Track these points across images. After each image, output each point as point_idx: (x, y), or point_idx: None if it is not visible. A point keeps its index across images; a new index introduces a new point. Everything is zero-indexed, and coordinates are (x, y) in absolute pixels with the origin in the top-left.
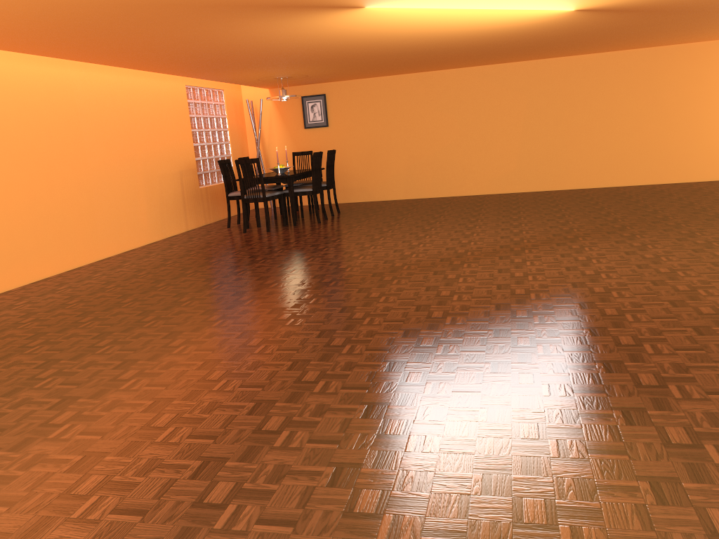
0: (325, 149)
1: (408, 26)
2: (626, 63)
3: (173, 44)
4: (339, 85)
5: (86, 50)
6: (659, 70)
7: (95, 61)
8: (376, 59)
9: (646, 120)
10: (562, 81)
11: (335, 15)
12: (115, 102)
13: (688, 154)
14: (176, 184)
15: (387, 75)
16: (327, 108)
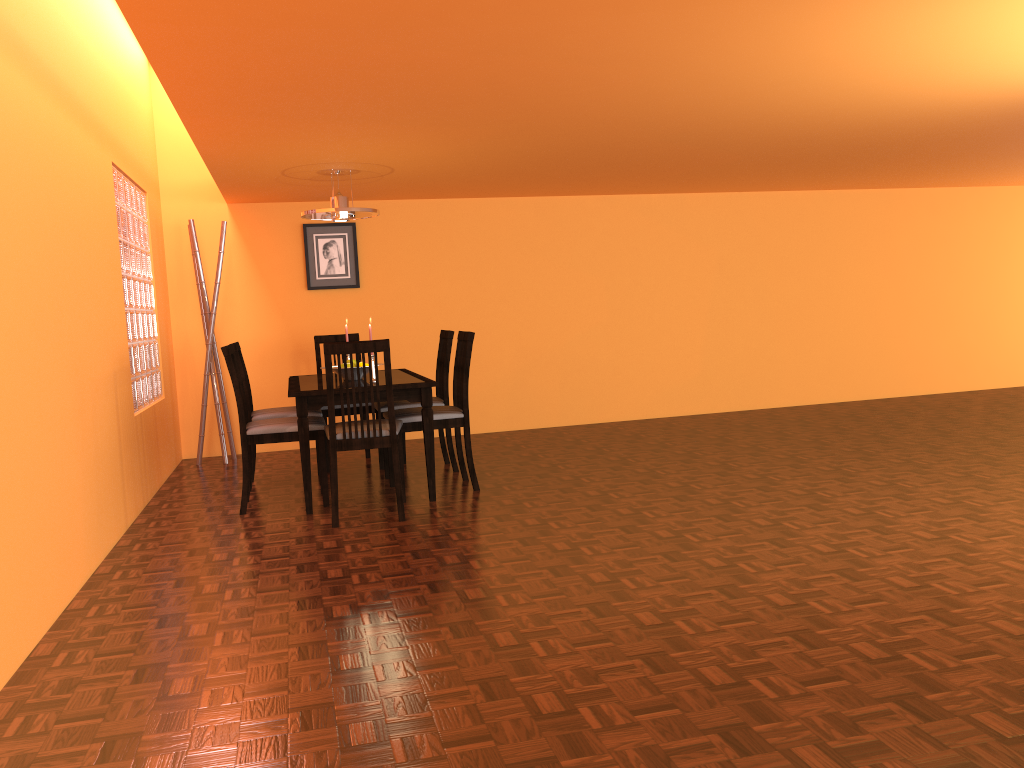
0: (350, 333)
1: (990, 32)
2: (853, 209)
3: None
4: (384, 207)
5: None
6: (895, 224)
7: None
8: (614, 142)
9: (880, 298)
10: (767, 229)
11: None
12: (29, 158)
13: (934, 350)
14: (111, 406)
15: (485, 196)
16: (358, 251)
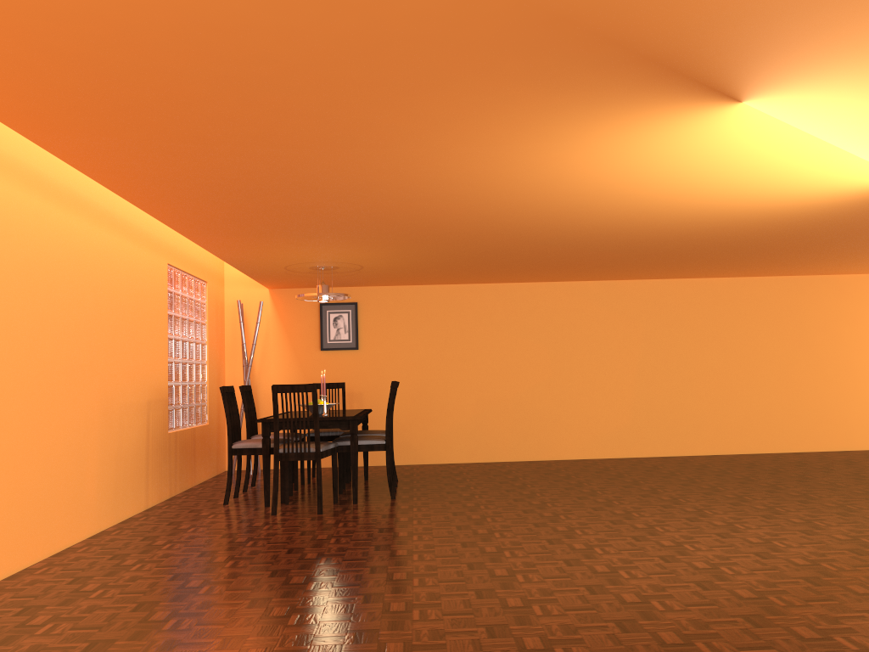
0: (350, 383)
1: (685, 173)
2: (765, 292)
3: (299, 145)
4: (379, 291)
5: (126, 129)
6: (805, 304)
7: (100, 170)
8: (503, 246)
9: (793, 366)
10: (687, 308)
11: (662, 116)
12: (78, 266)
13: (847, 412)
14: (141, 423)
15: (453, 283)
16: (358, 322)
